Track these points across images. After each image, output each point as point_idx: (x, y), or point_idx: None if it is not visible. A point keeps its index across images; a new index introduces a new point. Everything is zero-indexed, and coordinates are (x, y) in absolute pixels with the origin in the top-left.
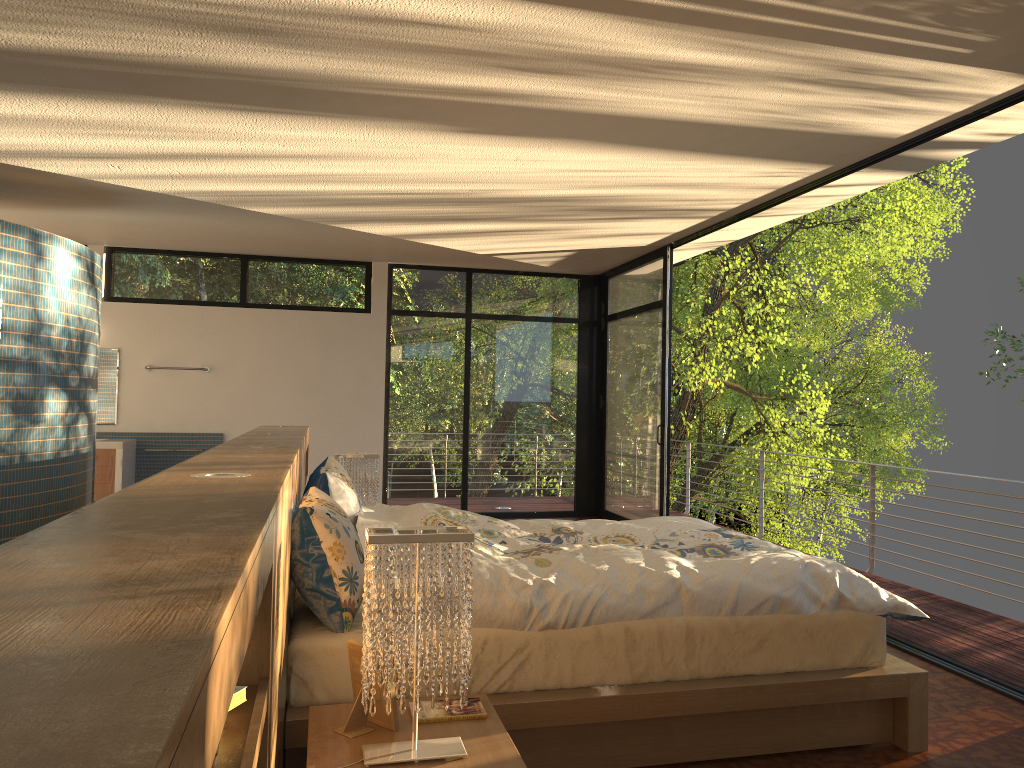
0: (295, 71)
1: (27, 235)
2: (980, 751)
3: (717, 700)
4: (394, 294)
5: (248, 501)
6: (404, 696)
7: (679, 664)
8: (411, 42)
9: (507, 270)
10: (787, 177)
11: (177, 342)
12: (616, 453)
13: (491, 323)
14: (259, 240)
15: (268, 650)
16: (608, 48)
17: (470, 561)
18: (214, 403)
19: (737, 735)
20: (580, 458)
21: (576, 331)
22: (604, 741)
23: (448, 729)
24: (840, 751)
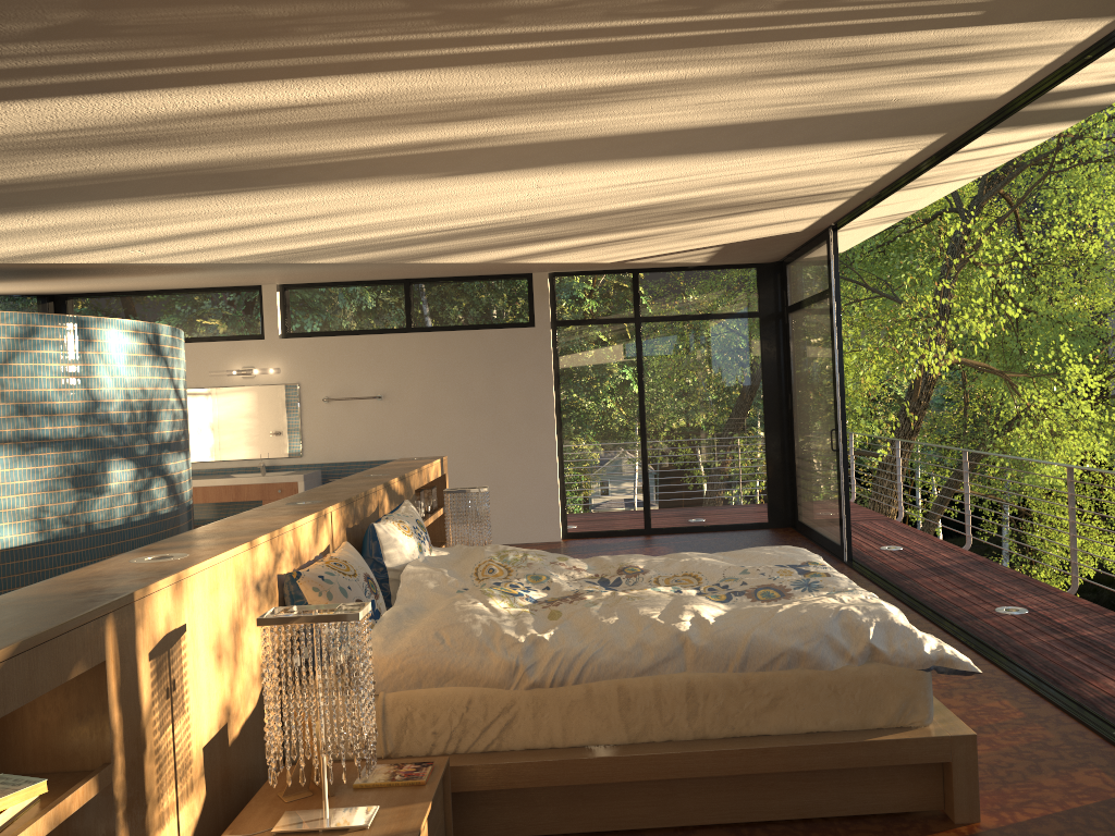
0: (211, 161)
1: (72, 323)
2: (1044, 825)
3: (717, 763)
4: (558, 304)
5: (85, 604)
6: (302, 769)
7: (681, 723)
8: (295, 122)
9: (675, 267)
10: (899, 151)
11: (350, 372)
12: (803, 459)
13: (662, 325)
14: (386, 272)
15: (109, 738)
16: (513, 90)
17: (358, 640)
18: (389, 430)
19: (752, 799)
20: (771, 465)
21: (757, 326)
22: (601, 802)
23: (380, 796)
24: (876, 819)
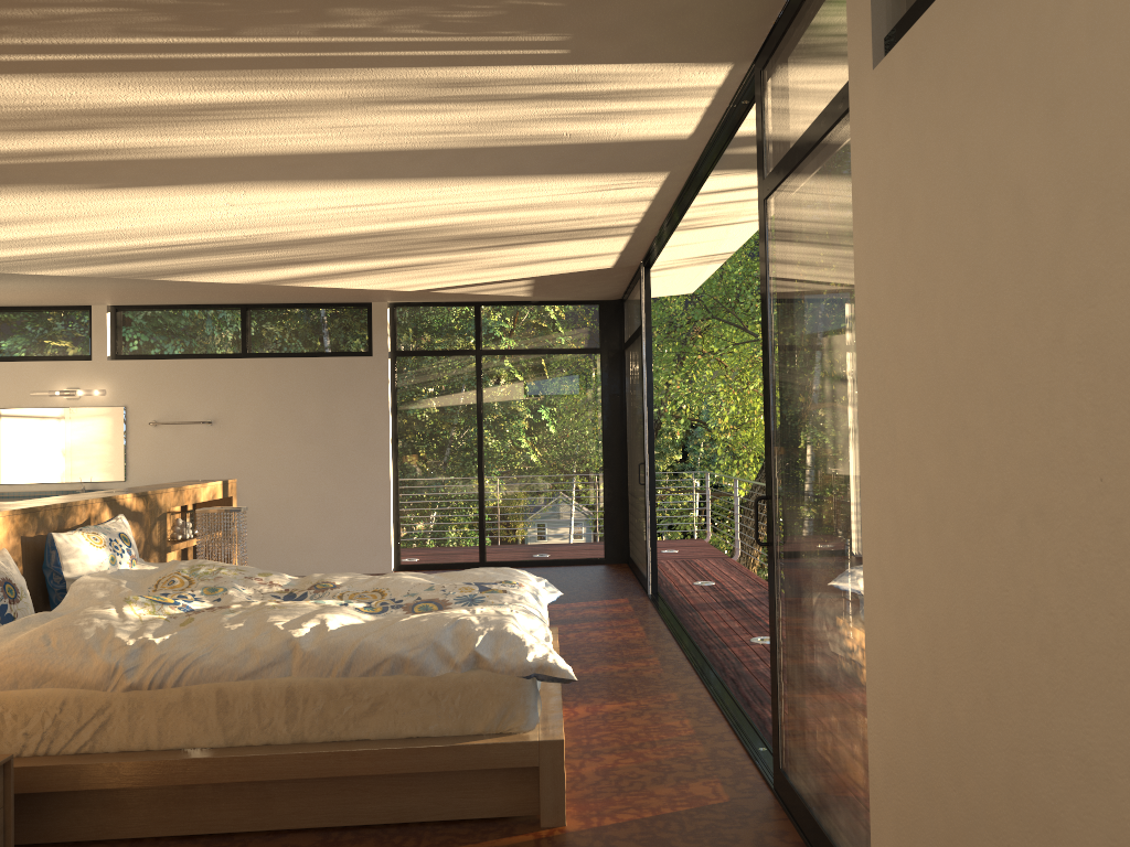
0: None
1: None
2: (623, 828)
3: (304, 765)
4: (398, 334)
5: None
6: None
7: (279, 727)
8: None
9: (518, 301)
10: (635, 188)
11: (180, 396)
12: (632, 494)
13: (503, 359)
14: (184, 293)
15: None
16: (89, 101)
17: None
18: (218, 456)
19: (348, 803)
20: (608, 500)
21: (598, 362)
22: (195, 805)
23: None
24: (470, 823)
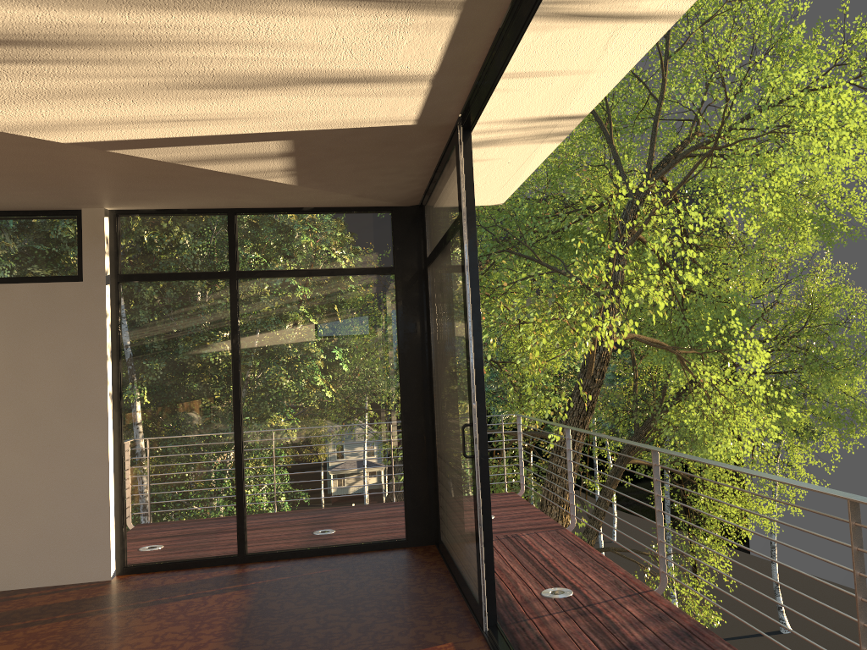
0: None
1: None
2: None
3: None
4: (122, 252)
5: None
6: None
7: None
8: None
9: (286, 207)
10: None
11: None
12: (443, 459)
13: (267, 283)
14: None
15: None
16: None
17: None
18: None
19: None
20: (409, 463)
21: (392, 285)
22: None
23: None
24: None
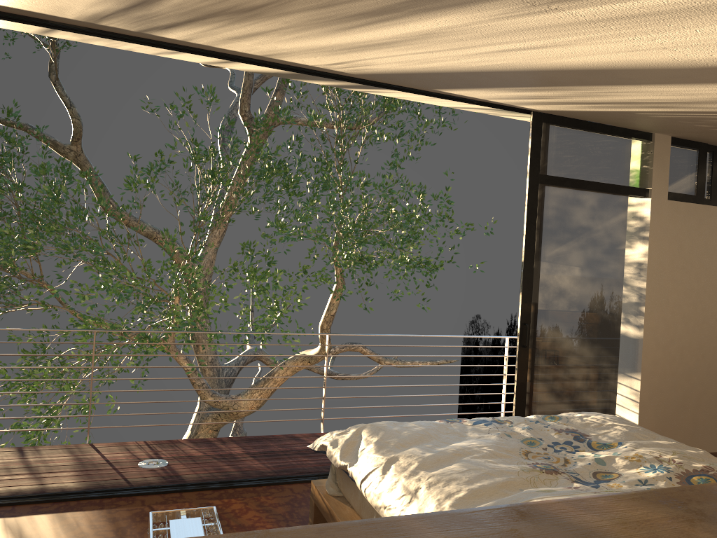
0: None
1: None
2: None
3: None
4: None
5: None
6: None
7: None
8: None
9: None
10: (323, 64)
11: None
12: None
13: None
14: None
15: None
16: None
17: None
18: None
19: None
20: None
21: None
22: None
23: None
24: None
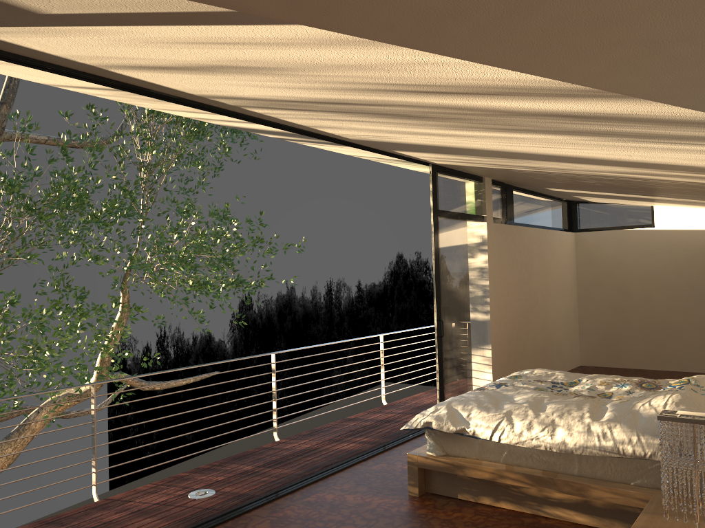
0: None
1: None
2: None
3: None
4: None
5: None
6: None
7: None
8: None
9: None
10: (348, 134)
11: None
12: None
13: None
14: None
15: None
16: (666, 177)
17: None
18: None
19: None
20: None
21: None
22: None
23: None
24: None
